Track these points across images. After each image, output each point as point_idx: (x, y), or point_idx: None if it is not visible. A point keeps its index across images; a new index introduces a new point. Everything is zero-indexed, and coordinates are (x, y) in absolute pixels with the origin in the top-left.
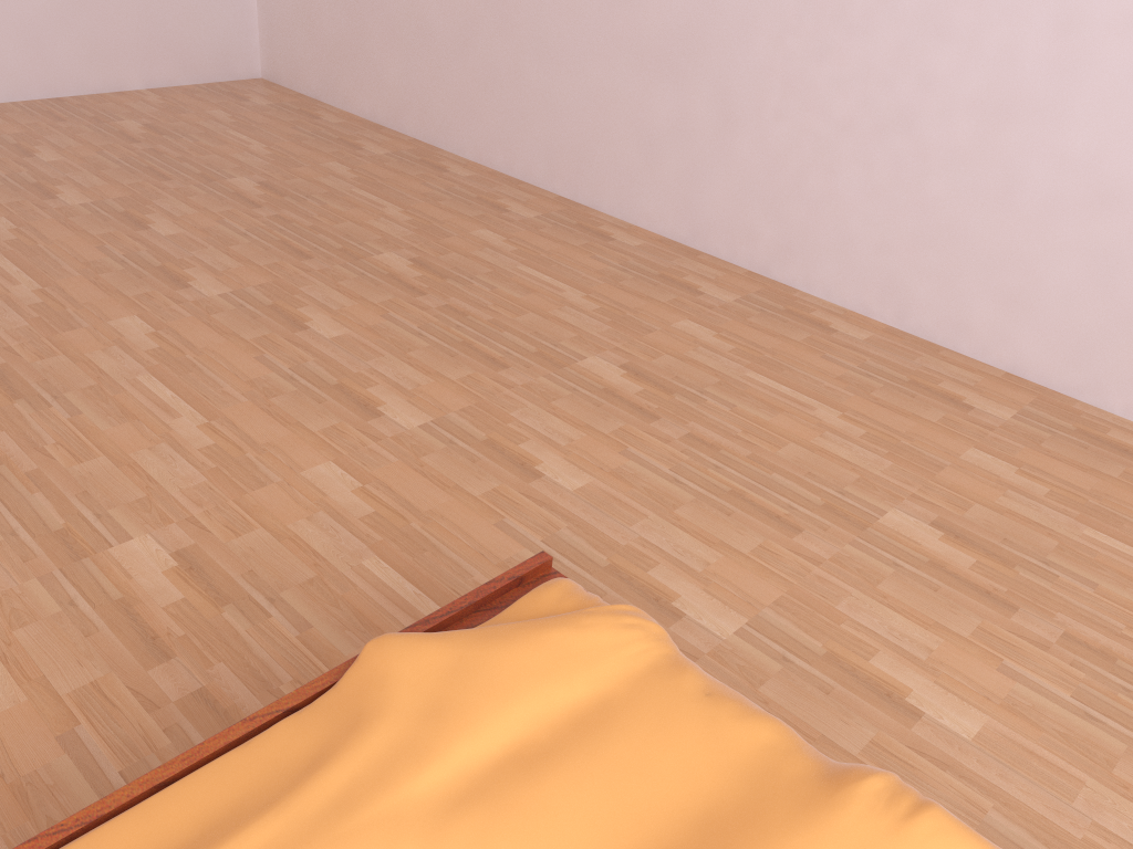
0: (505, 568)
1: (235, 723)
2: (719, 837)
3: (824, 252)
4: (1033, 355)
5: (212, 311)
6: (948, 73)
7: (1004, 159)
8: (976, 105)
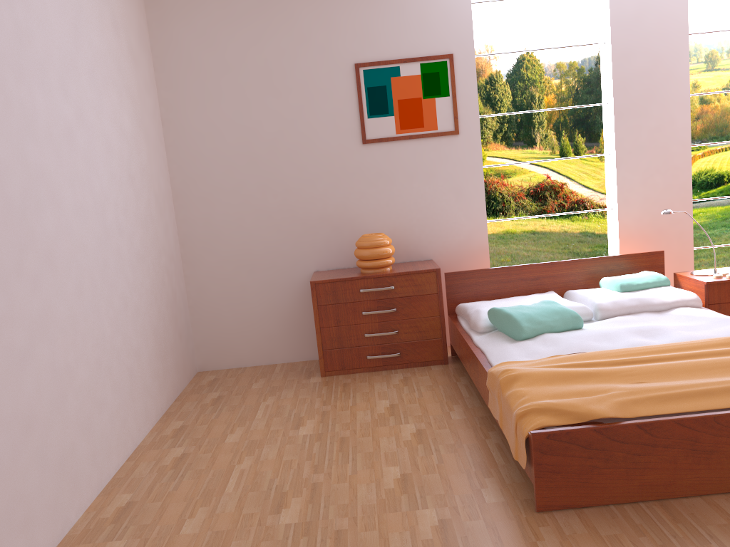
0: None
1: (656, 420)
2: (550, 378)
3: None
4: (44, 538)
5: None
6: None
7: None
8: None
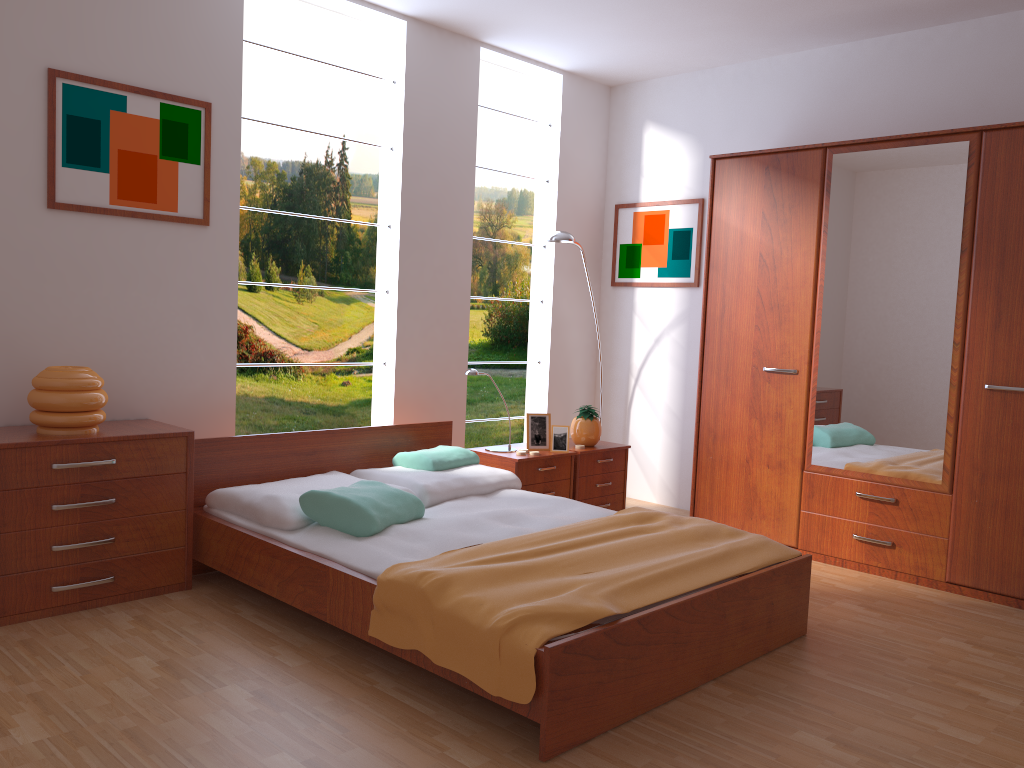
0: None
1: (651, 611)
2: (489, 578)
3: None
4: None
5: None
6: None
7: None
8: None
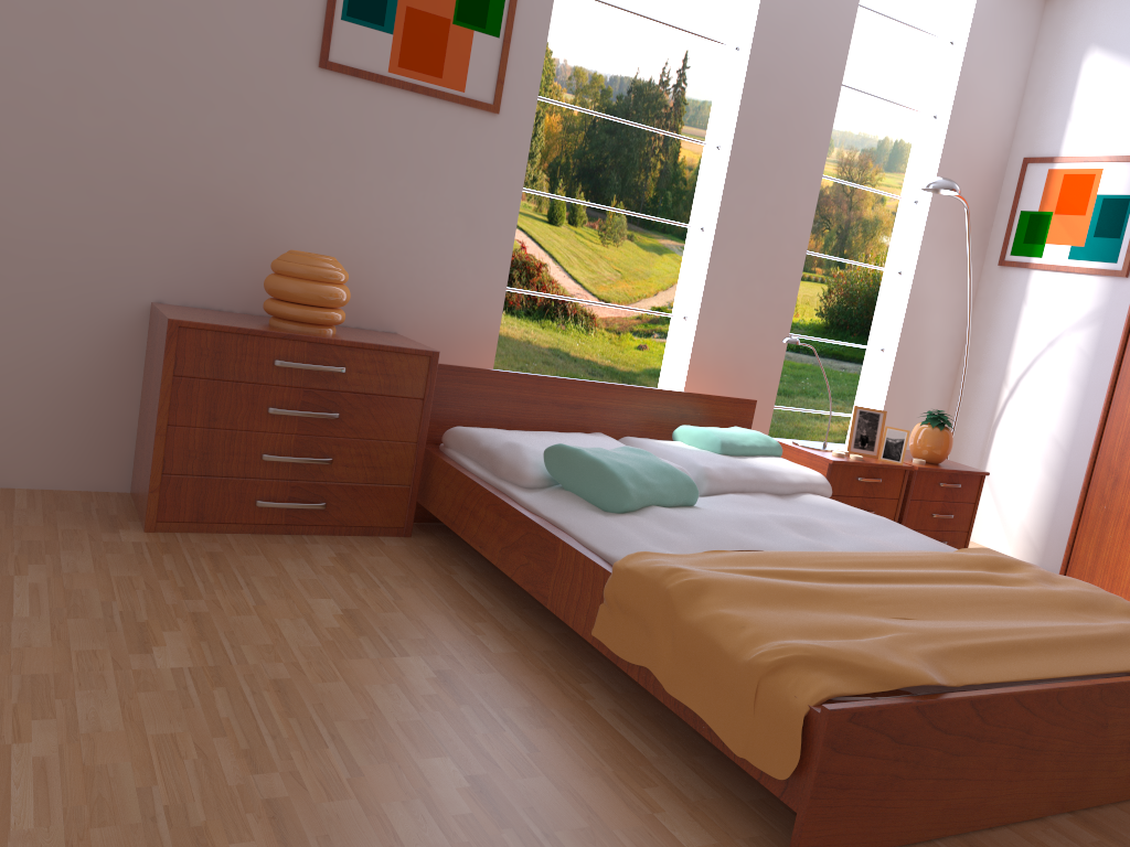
0: None
1: (994, 693)
2: (762, 596)
3: None
4: None
5: None
6: None
7: None
8: None
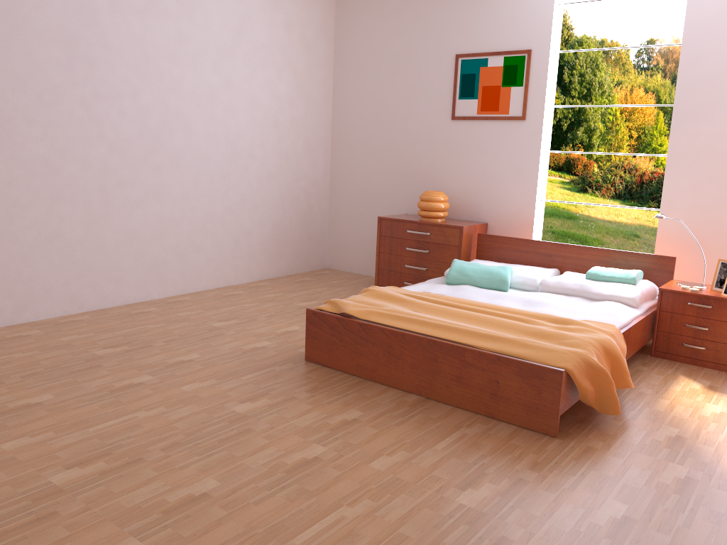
0: (245, 363)
1: (369, 323)
2: (381, 296)
3: (41, 299)
4: (129, 294)
5: (2, 426)
6: (69, 213)
7: (98, 236)
8: (83, 221)
